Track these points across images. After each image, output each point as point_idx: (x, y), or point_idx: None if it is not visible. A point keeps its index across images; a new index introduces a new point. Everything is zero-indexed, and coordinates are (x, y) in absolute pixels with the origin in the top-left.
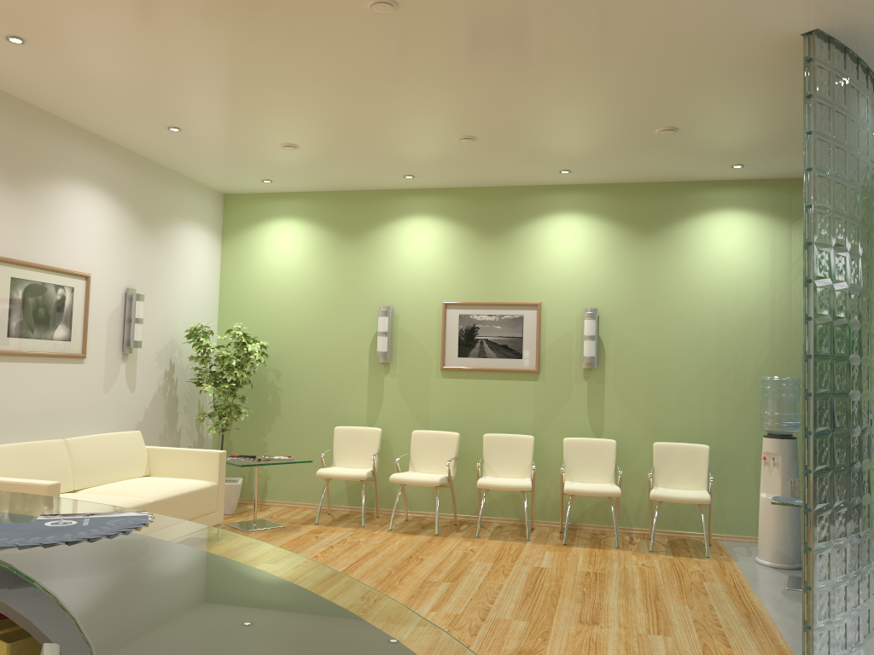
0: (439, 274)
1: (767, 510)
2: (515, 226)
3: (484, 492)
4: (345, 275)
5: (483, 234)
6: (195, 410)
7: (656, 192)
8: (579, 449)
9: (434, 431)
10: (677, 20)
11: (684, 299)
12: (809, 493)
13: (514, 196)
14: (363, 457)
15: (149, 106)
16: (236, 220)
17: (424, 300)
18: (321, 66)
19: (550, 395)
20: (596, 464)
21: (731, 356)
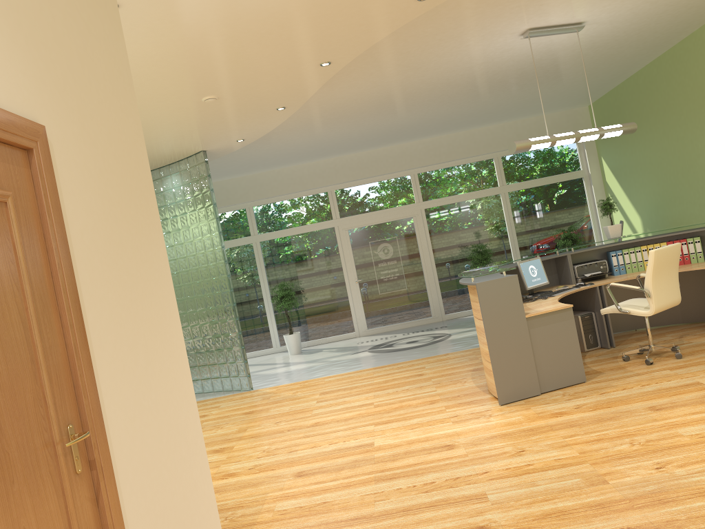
0: None
1: None
2: None
3: None
4: None
5: None
6: None
7: None
8: None
9: None
10: (209, 136)
11: None
12: (239, 326)
13: None
14: None
15: None
16: None
17: None
18: None
19: None
20: None
21: None
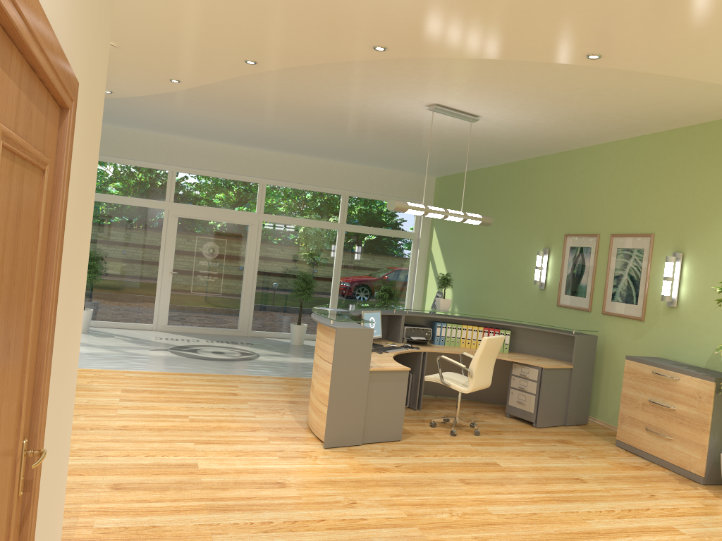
0: None
1: None
2: None
3: None
4: None
5: None
6: None
7: None
8: None
9: None
10: None
11: None
12: None
13: None
14: None
15: None
16: None
17: None
18: None
19: None
20: None
21: None
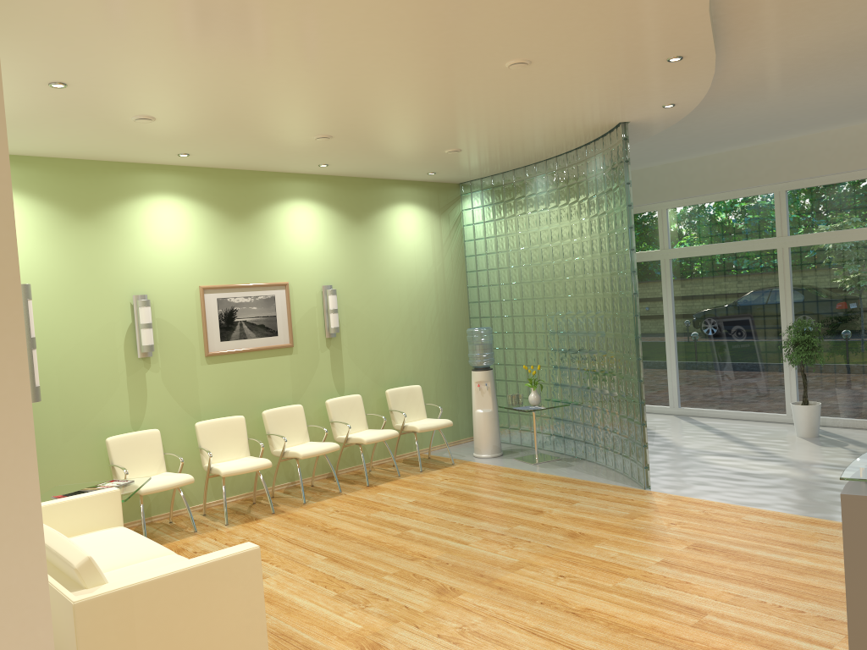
0: (193, 257)
1: (485, 420)
2: (259, 210)
3: None
4: (82, 261)
5: (231, 216)
6: None
7: (362, 186)
8: (340, 407)
9: (218, 419)
10: (602, 106)
11: (387, 274)
12: (641, 393)
13: (255, 180)
14: (148, 464)
15: (106, 64)
16: None
17: (180, 286)
18: (375, 78)
19: (303, 365)
20: (353, 417)
21: (416, 315)
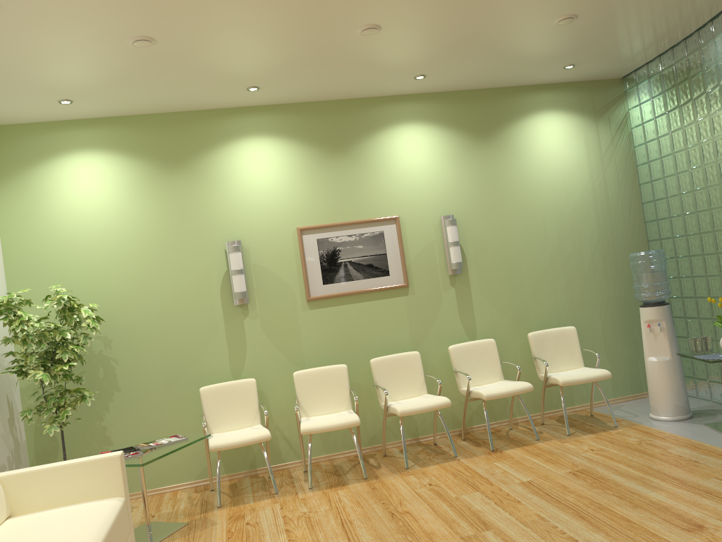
0: (288, 198)
1: (661, 371)
2: (360, 140)
3: (374, 420)
4: (175, 212)
5: (328, 151)
6: (6, 409)
7: (486, 98)
8: (466, 354)
9: (317, 368)
10: None
11: (525, 197)
12: None
13: (353, 109)
14: (242, 415)
15: None
16: (12, 158)
17: (275, 229)
18: None
19: (422, 307)
20: (483, 365)
21: (570, 243)
